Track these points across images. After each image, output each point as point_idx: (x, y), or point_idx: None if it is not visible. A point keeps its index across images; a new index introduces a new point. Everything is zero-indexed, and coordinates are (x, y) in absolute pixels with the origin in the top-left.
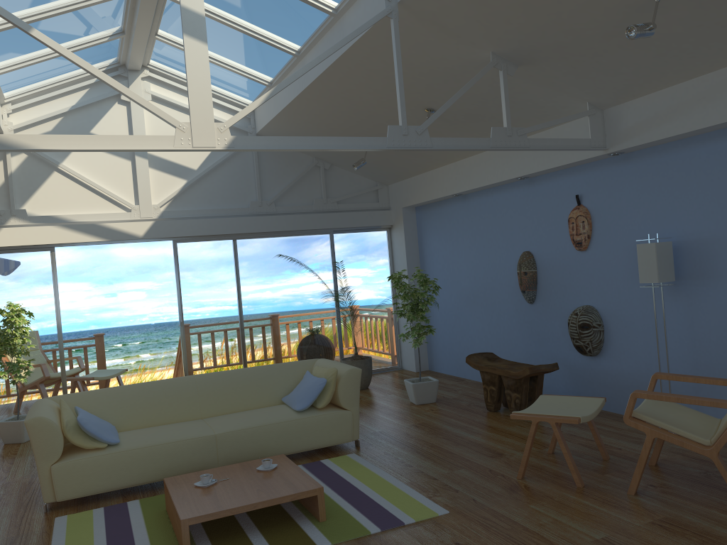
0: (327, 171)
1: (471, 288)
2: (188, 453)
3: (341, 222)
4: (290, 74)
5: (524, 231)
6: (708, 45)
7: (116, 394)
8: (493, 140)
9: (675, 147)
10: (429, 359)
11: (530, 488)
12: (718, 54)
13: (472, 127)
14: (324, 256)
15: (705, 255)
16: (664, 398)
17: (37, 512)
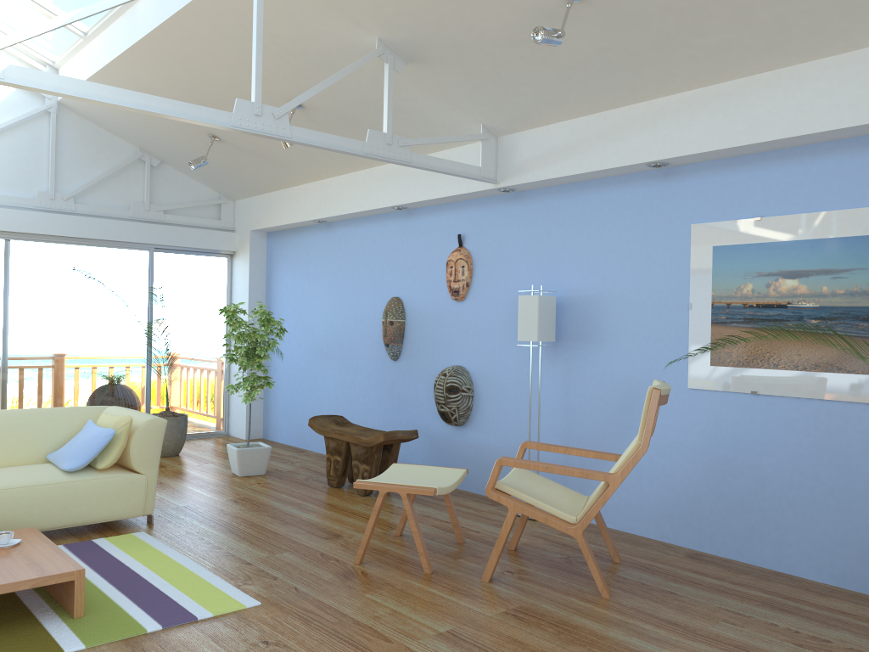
0: (155, 169)
1: (325, 338)
2: None
3: (166, 238)
4: (113, 24)
5: (395, 273)
6: (614, 75)
7: None
8: (369, 145)
9: (569, 191)
10: (264, 424)
11: (369, 575)
12: (624, 88)
13: (346, 136)
14: (137, 279)
15: (588, 314)
16: (533, 466)
17: None
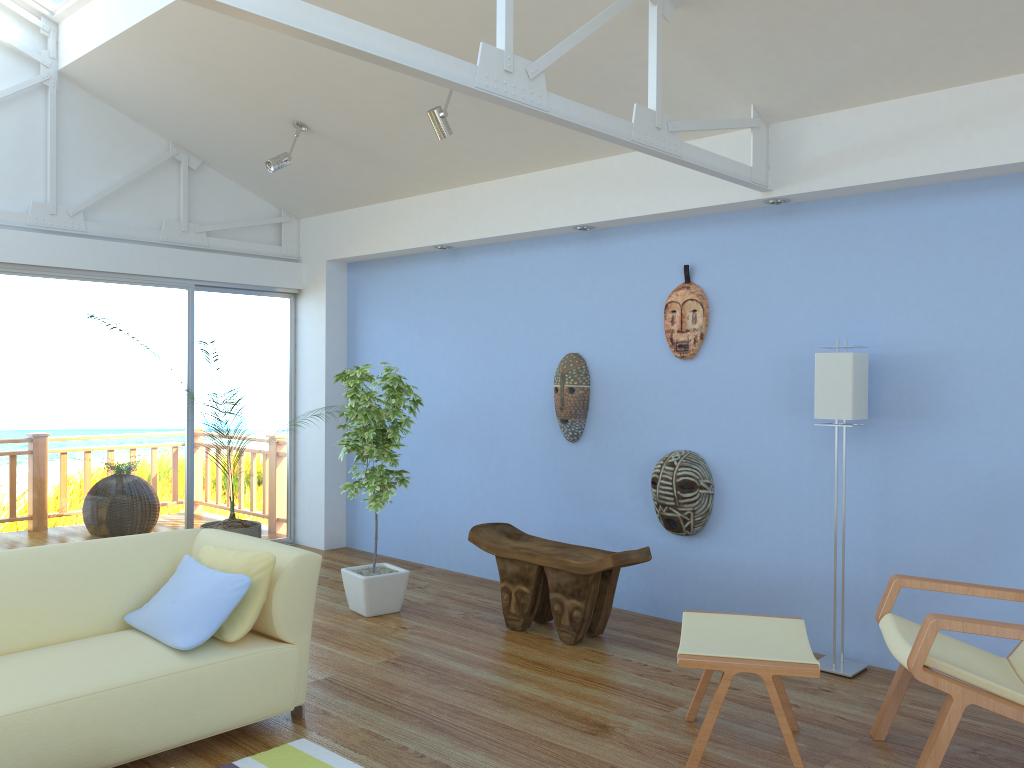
0: (193, 173)
1: (450, 410)
2: None
3: (212, 271)
4: None
5: (571, 319)
6: (1020, 26)
7: None
8: (636, 128)
9: (883, 202)
10: (348, 528)
11: None
12: None
13: (519, 123)
14: (173, 330)
15: (921, 380)
16: (995, 631)
17: None
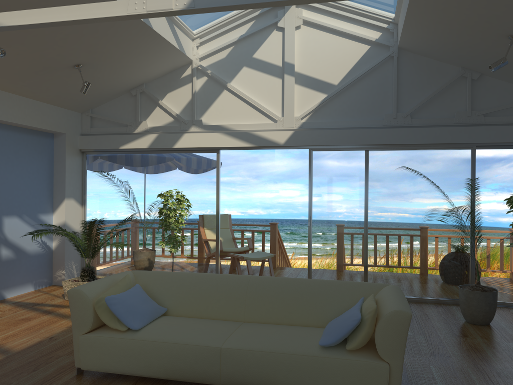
0: (476, 82)
1: None
2: (191, 360)
3: (485, 136)
4: None
5: None
6: None
7: (178, 280)
8: None
9: None
10: None
11: None
12: None
13: None
14: (461, 172)
15: None
16: None
17: (73, 372)
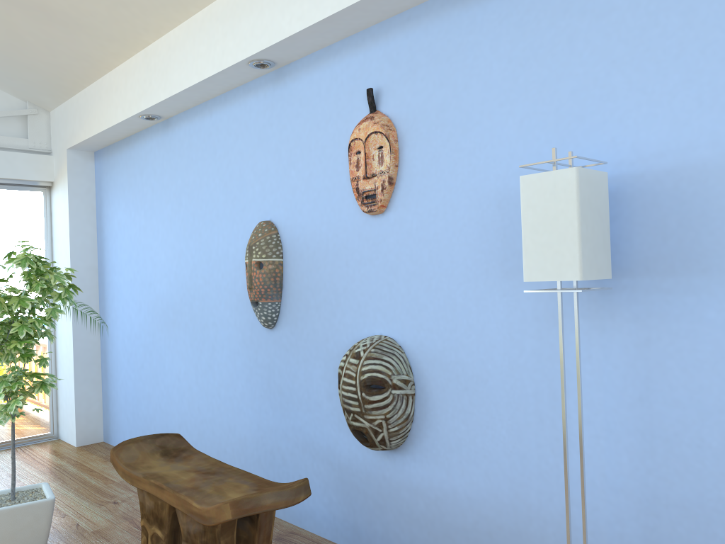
0: None
1: (170, 296)
2: None
3: None
4: None
5: (263, 181)
6: None
7: None
8: None
9: None
10: (104, 422)
11: None
12: None
13: None
14: None
15: (699, 208)
16: None
17: None
